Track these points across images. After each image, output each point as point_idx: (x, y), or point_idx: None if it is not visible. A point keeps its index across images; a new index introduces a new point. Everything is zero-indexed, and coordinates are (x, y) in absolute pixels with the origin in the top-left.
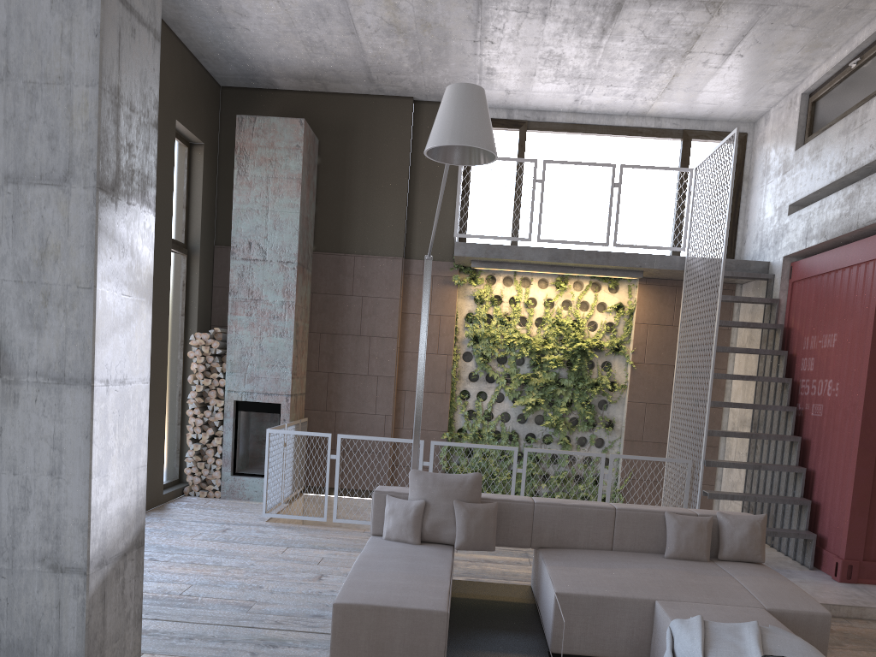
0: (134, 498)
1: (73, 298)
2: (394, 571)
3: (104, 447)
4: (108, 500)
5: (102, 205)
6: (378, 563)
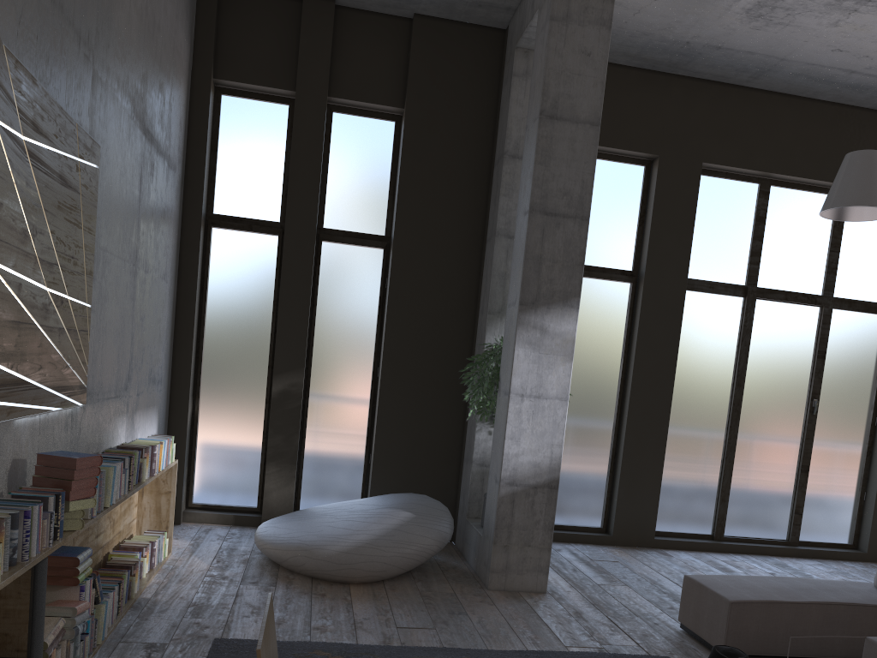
0: (547, 460)
1: (510, 355)
2: (782, 584)
3: (517, 427)
4: (519, 454)
5: (522, 312)
6: (791, 581)
